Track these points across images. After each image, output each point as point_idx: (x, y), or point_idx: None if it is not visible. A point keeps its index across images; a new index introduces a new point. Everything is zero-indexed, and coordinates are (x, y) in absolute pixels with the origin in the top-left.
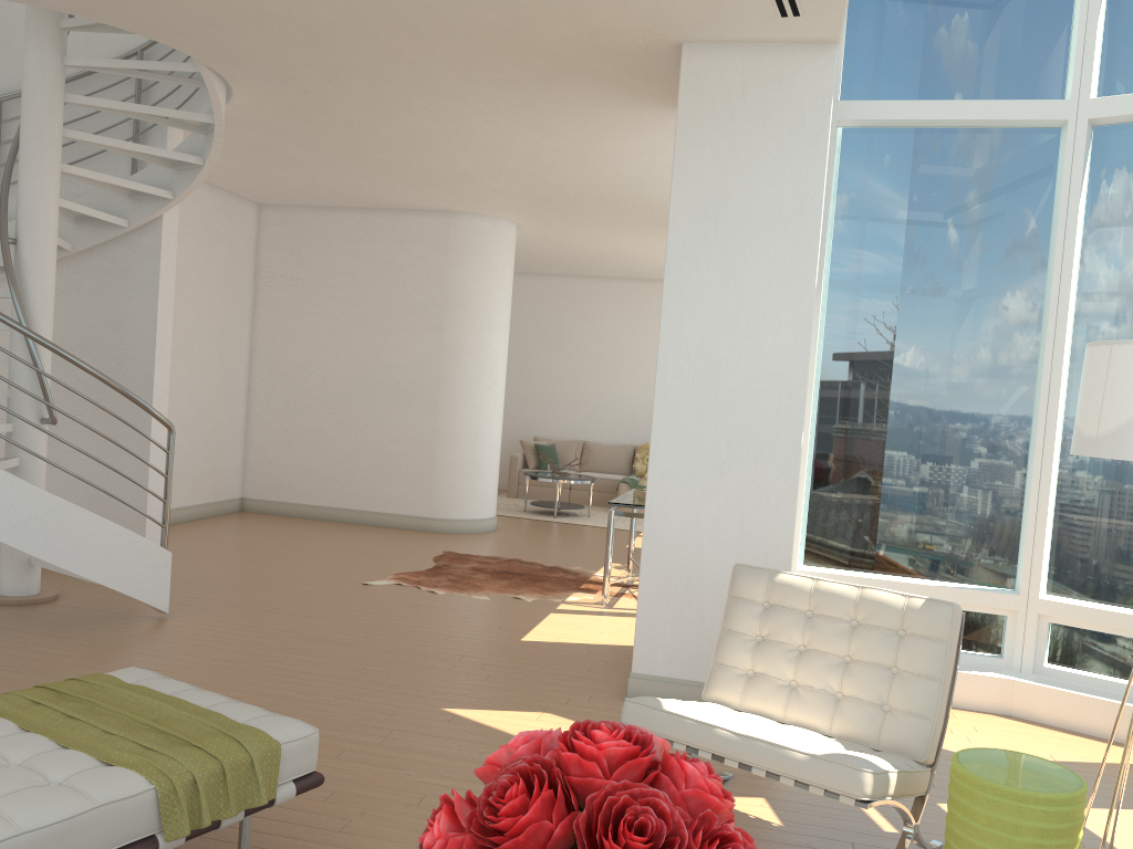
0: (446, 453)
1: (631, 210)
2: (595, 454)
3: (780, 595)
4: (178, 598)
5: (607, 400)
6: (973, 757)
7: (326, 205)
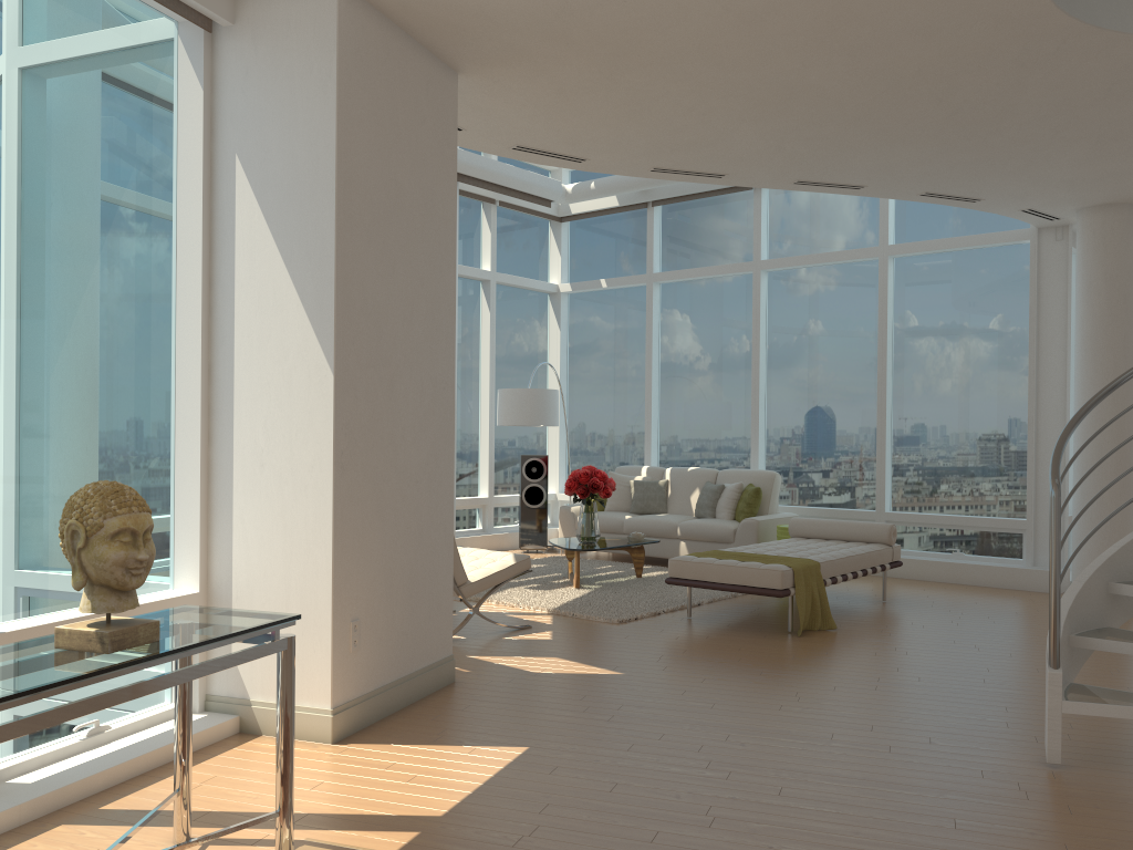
0: None
1: None
2: None
3: None
4: None
5: None
6: None
7: None
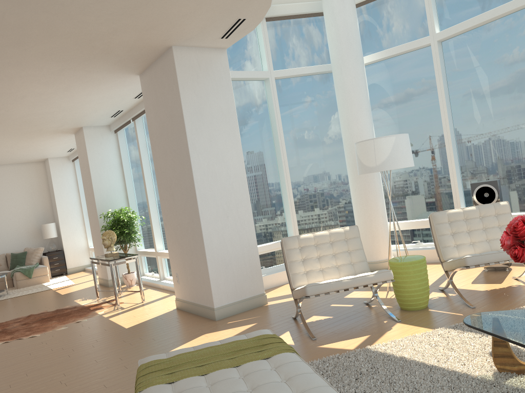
0: None
1: (35, 125)
2: None
3: (304, 242)
4: None
5: None
6: (396, 260)
7: None
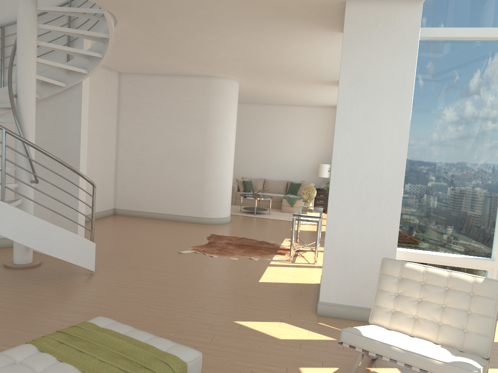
0: (208, 188)
1: (295, 76)
2: (270, 185)
3: (407, 274)
4: (96, 263)
5: (275, 160)
6: None
7: (151, 73)
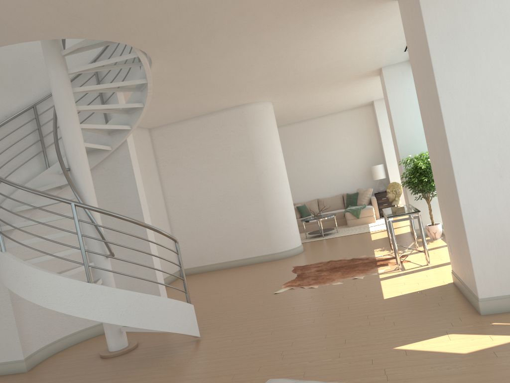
0: (272, 220)
1: (333, 76)
2: (325, 203)
3: None
4: None
5: (322, 177)
6: None
7: (182, 119)
